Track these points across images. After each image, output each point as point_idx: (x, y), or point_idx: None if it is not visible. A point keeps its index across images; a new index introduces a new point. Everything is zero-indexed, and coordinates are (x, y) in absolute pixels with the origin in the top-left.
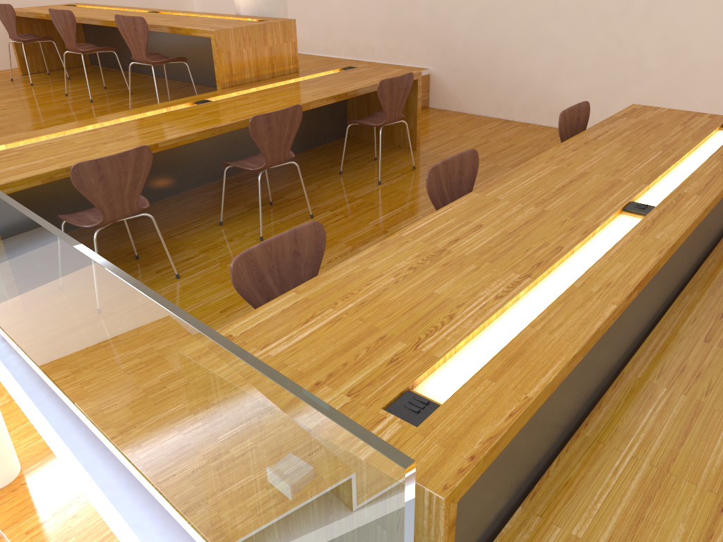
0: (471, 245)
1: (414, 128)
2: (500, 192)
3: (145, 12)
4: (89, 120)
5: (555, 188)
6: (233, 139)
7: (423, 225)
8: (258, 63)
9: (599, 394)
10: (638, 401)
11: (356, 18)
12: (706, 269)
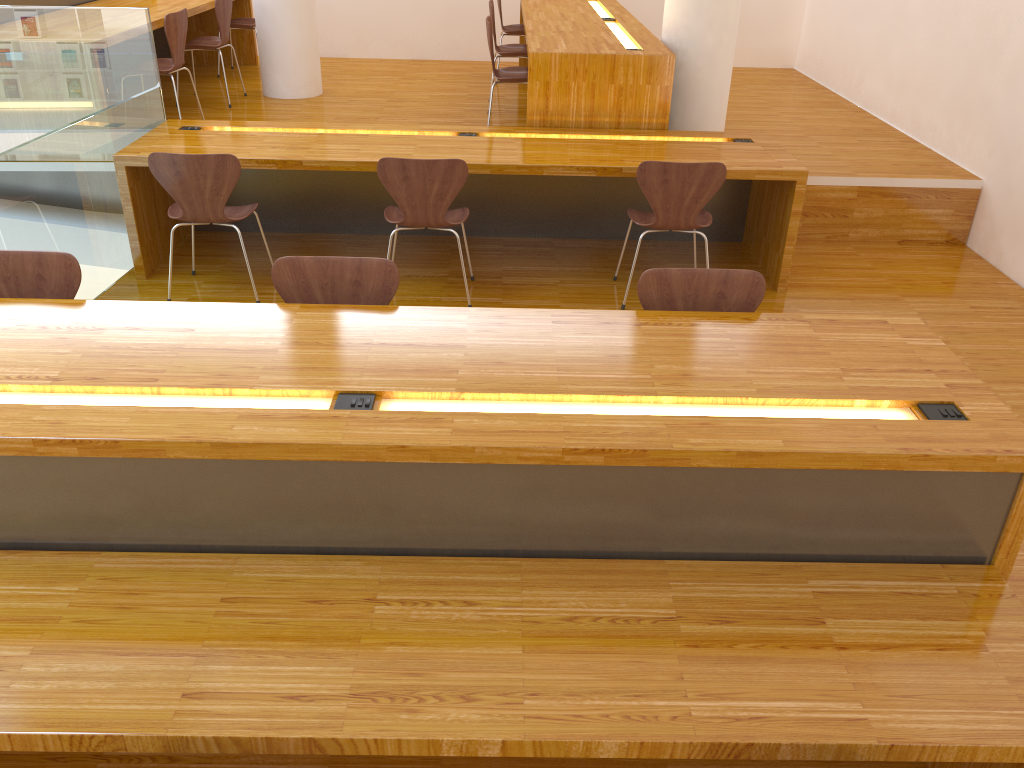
0: (127, 338)
1: (781, 255)
2: (317, 316)
3: (598, 17)
4: (335, 124)
5: (369, 340)
6: (526, 192)
7: (167, 306)
8: (593, 105)
9: (48, 550)
10: (36, 575)
11: (932, 73)
12: (473, 563)
